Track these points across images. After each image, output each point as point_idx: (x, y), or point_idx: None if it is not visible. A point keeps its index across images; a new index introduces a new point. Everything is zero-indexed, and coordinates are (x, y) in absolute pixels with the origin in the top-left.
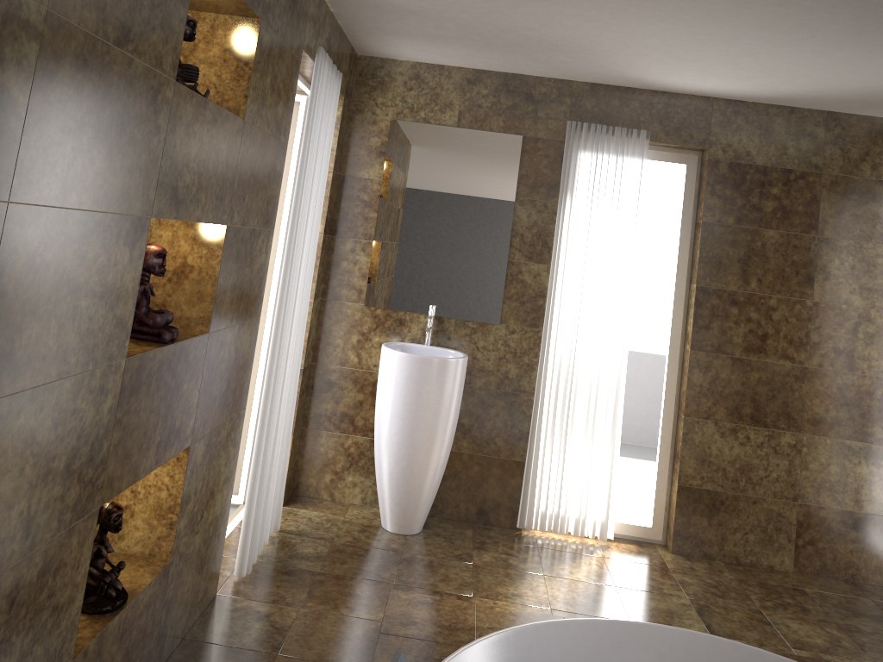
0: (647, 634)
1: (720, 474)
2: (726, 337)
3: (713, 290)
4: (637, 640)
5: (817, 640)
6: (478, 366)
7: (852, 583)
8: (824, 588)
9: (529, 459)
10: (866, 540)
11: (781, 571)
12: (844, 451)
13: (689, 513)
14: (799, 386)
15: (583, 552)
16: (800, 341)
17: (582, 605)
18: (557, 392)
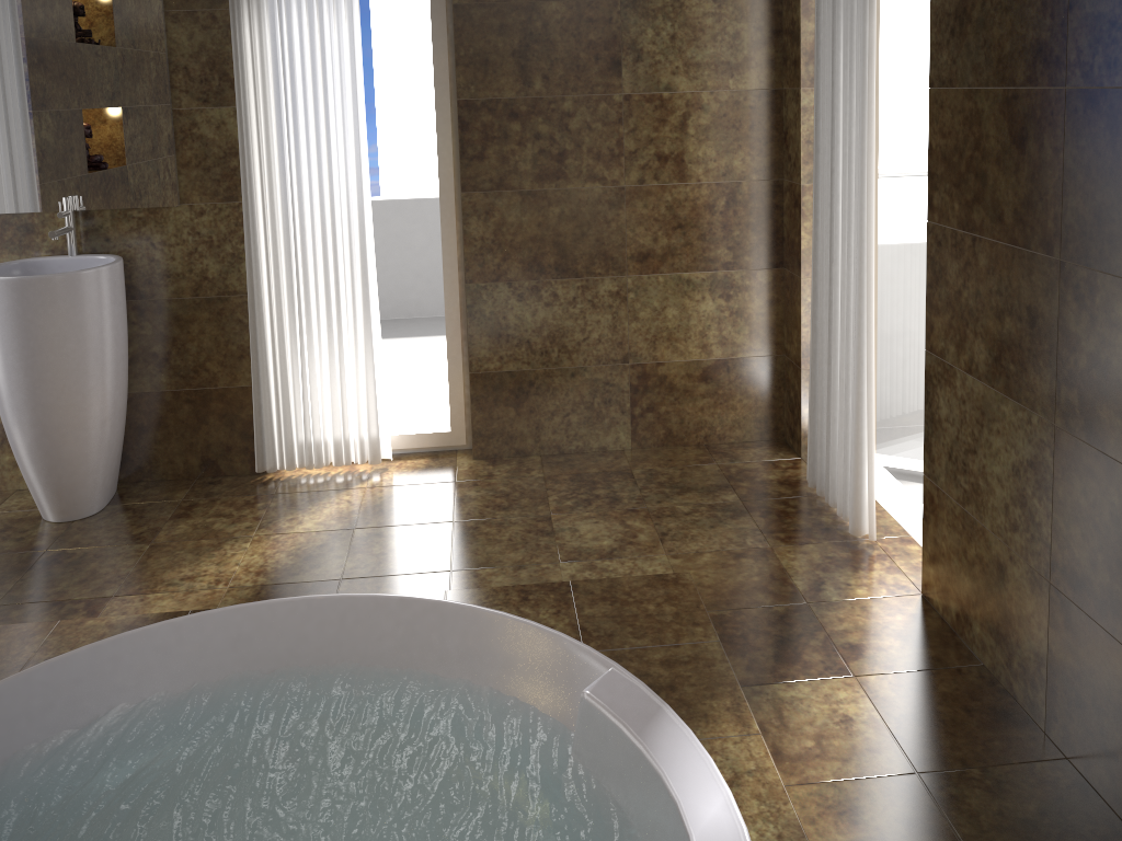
0: (284, 615)
1: (524, 349)
2: (509, 166)
3: (482, 102)
4: (269, 625)
5: (604, 543)
6: (160, 271)
7: (705, 446)
8: (662, 462)
9: (256, 382)
10: (719, 392)
11: (616, 451)
12: (683, 287)
13: (489, 405)
14: (616, 214)
15: (341, 486)
16: (611, 154)
17: (283, 570)
18: (278, 286)
